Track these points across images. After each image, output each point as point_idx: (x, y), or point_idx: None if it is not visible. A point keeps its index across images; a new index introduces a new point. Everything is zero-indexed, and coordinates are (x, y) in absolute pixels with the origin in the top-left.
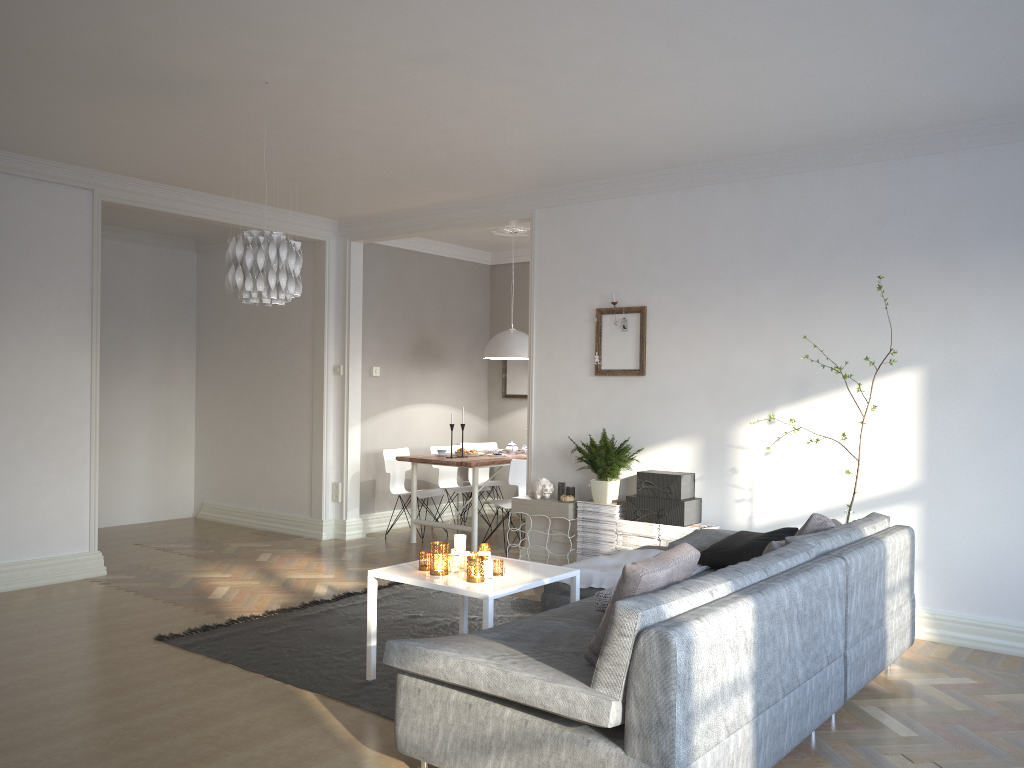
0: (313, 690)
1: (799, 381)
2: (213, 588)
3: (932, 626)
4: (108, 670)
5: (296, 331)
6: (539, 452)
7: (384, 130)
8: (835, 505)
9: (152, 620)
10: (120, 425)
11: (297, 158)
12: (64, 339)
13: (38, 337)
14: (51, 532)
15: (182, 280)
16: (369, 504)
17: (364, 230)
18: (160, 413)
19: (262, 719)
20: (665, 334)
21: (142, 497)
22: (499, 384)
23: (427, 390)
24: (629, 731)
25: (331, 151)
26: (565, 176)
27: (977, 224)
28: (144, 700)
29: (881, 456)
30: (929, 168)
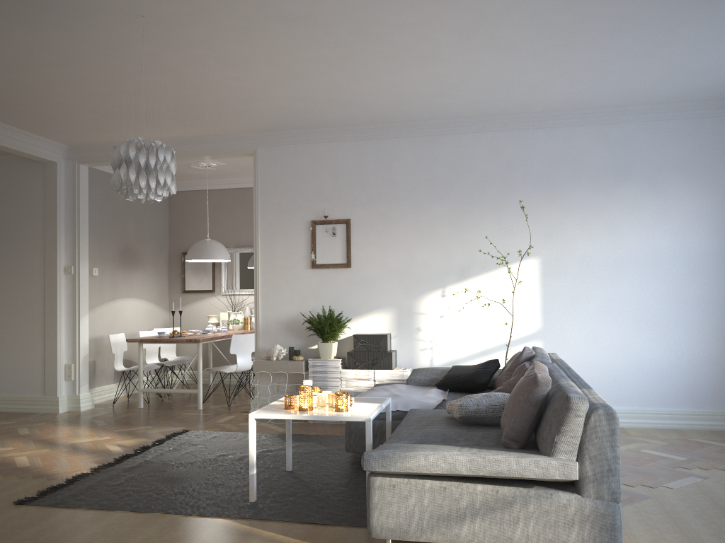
0: (220, 516)
1: (461, 268)
2: (11, 459)
3: None
4: (5, 535)
5: (25, 238)
6: (266, 326)
7: (196, 71)
8: (488, 347)
9: None
10: None
11: (93, 87)
12: None
13: None
14: None
15: None
16: (91, 381)
17: (94, 155)
18: None
19: None
20: (365, 238)
21: None
22: (178, 282)
23: (129, 287)
24: (585, 480)
25: (131, 84)
26: (293, 124)
27: (566, 172)
28: None
29: (515, 313)
30: (537, 137)
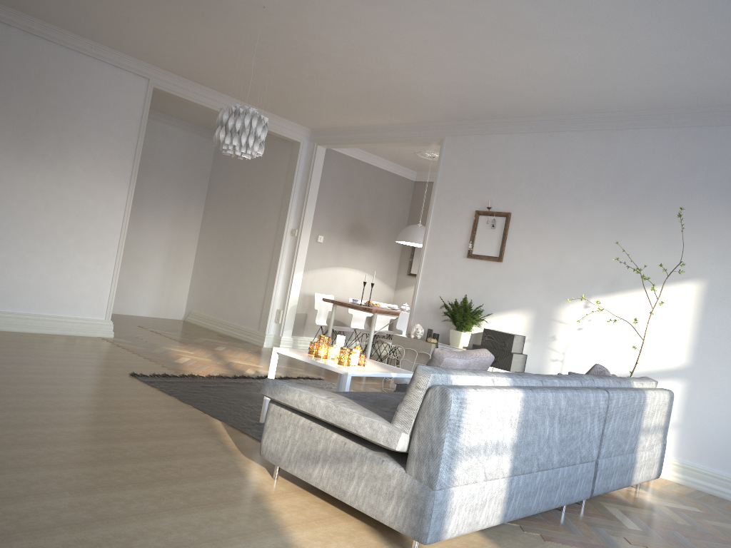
0: (221, 420)
1: (611, 279)
2: (179, 357)
3: (680, 472)
4: (93, 384)
5: (270, 202)
6: (419, 307)
7: (342, 57)
8: (623, 373)
9: (132, 365)
10: (145, 248)
11: (284, 73)
12: (113, 174)
13: (96, 170)
14: (82, 301)
15: (203, 158)
16: (300, 330)
17: (327, 138)
18: (173, 245)
19: (181, 427)
20: (521, 234)
21: (151, 299)
22: (406, 265)
23: (354, 259)
24: (410, 456)
25: (307, 70)
26: (468, 113)
27: None
28: (109, 403)
29: (663, 342)
30: None
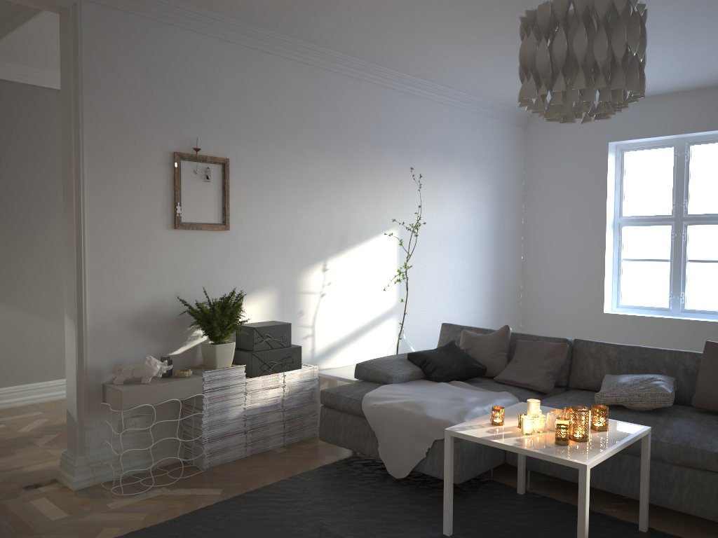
0: None
1: (340, 237)
2: None
3: None
4: None
5: None
6: (98, 327)
7: None
8: (360, 327)
9: None
10: None
11: None
12: None
13: None
14: None
15: None
16: None
17: None
18: None
19: None
20: (245, 190)
21: None
22: None
23: None
24: None
25: None
26: None
27: (417, 143)
28: None
29: (381, 288)
30: (400, 100)
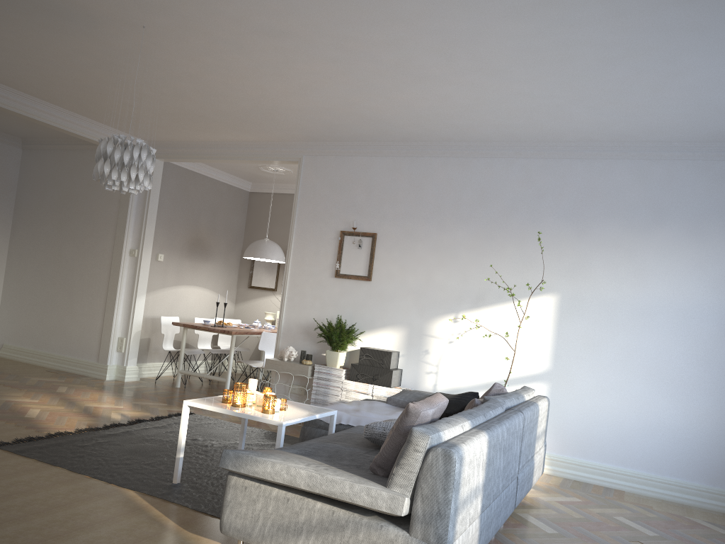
0: (133, 489)
1: (477, 295)
2: (27, 409)
3: (548, 464)
4: None
5: (102, 219)
6: (287, 328)
7: (216, 79)
8: (493, 380)
9: None
10: None
11: (139, 89)
12: None
13: None
14: None
15: (7, 168)
16: (143, 356)
17: (167, 152)
18: None
19: (98, 509)
20: (388, 254)
21: None
22: (246, 278)
23: (195, 276)
24: (414, 519)
25: (168, 88)
26: (331, 135)
27: (599, 207)
28: None
29: (526, 350)
30: (573, 167)
